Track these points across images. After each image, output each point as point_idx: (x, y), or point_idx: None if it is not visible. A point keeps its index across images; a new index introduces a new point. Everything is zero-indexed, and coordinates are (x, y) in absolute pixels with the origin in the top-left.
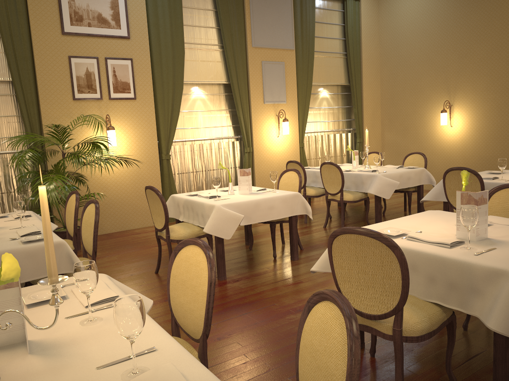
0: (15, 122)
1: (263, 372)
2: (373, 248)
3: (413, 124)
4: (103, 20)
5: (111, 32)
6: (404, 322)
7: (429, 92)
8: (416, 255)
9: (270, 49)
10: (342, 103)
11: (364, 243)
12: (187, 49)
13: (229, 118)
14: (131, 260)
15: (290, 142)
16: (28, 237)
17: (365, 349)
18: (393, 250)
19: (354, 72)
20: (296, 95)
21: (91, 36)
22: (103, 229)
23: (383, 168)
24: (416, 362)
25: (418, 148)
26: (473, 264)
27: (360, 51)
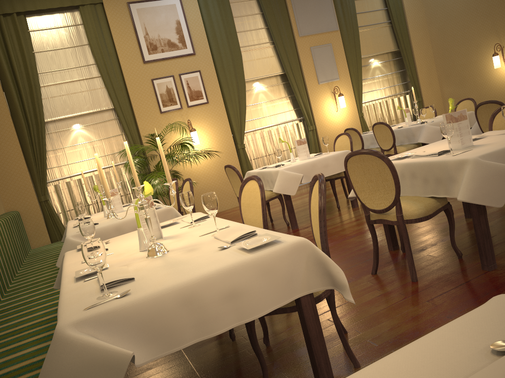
0: (121, 139)
1: None
2: (371, 162)
3: (469, 73)
4: (172, 44)
5: (180, 52)
6: (405, 211)
7: (479, 39)
8: (413, 165)
9: (316, 35)
10: (395, 68)
11: (365, 160)
12: (243, 52)
13: (290, 104)
14: None
15: (349, 114)
16: None
17: (399, 249)
18: (383, 159)
19: (402, 37)
20: (348, 71)
21: (165, 60)
22: None
23: (433, 119)
24: (436, 250)
25: (478, 95)
26: (447, 160)
27: (404, 16)
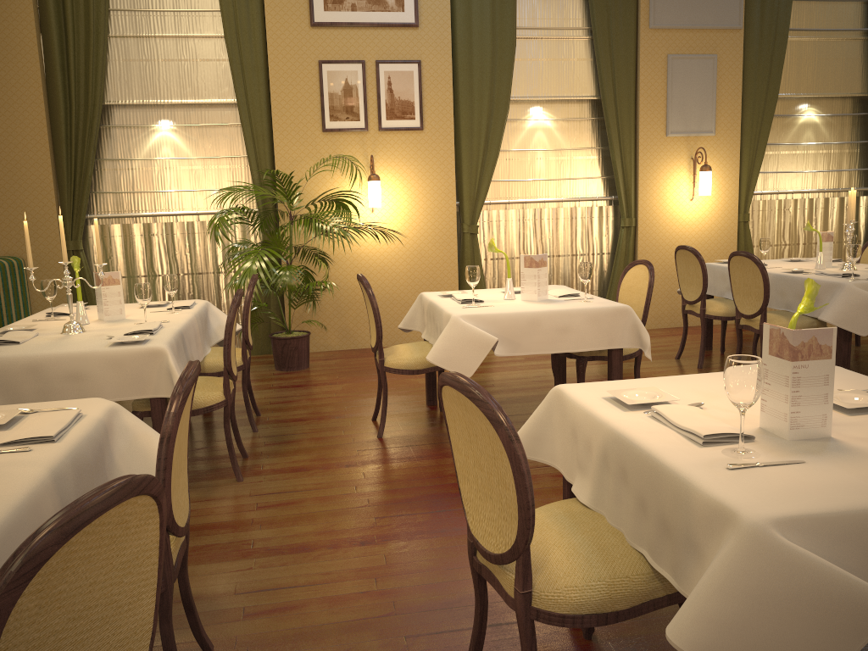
0: (241, 166)
1: (376, 615)
2: (478, 420)
3: None
4: None
5: (388, 18)
6: (546, 581)
7: None
8: (628, 449)
9: (687, 31)
10: (851, 134)
11: (468, 407)
12: (521, 39)
13: (597, 164)
14: (358, 395)
15: (718, 211)
16: (125, 337)
17: None
18: (497, 429)
19: None
20: (740, 120)
21: (356, 27)
22: (358, 341)
23: None
24: None
25: None
26: (695, 486)
27: None
